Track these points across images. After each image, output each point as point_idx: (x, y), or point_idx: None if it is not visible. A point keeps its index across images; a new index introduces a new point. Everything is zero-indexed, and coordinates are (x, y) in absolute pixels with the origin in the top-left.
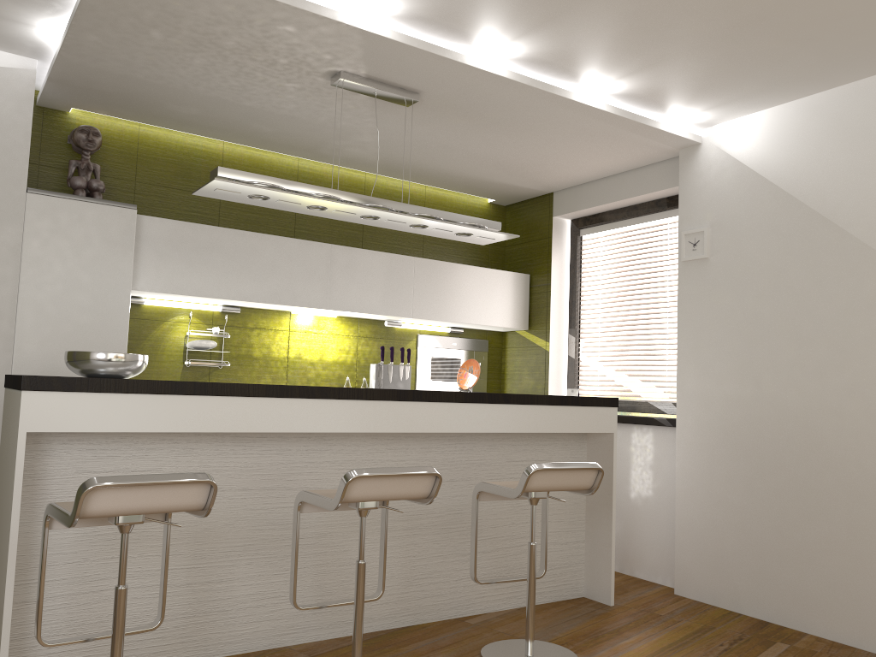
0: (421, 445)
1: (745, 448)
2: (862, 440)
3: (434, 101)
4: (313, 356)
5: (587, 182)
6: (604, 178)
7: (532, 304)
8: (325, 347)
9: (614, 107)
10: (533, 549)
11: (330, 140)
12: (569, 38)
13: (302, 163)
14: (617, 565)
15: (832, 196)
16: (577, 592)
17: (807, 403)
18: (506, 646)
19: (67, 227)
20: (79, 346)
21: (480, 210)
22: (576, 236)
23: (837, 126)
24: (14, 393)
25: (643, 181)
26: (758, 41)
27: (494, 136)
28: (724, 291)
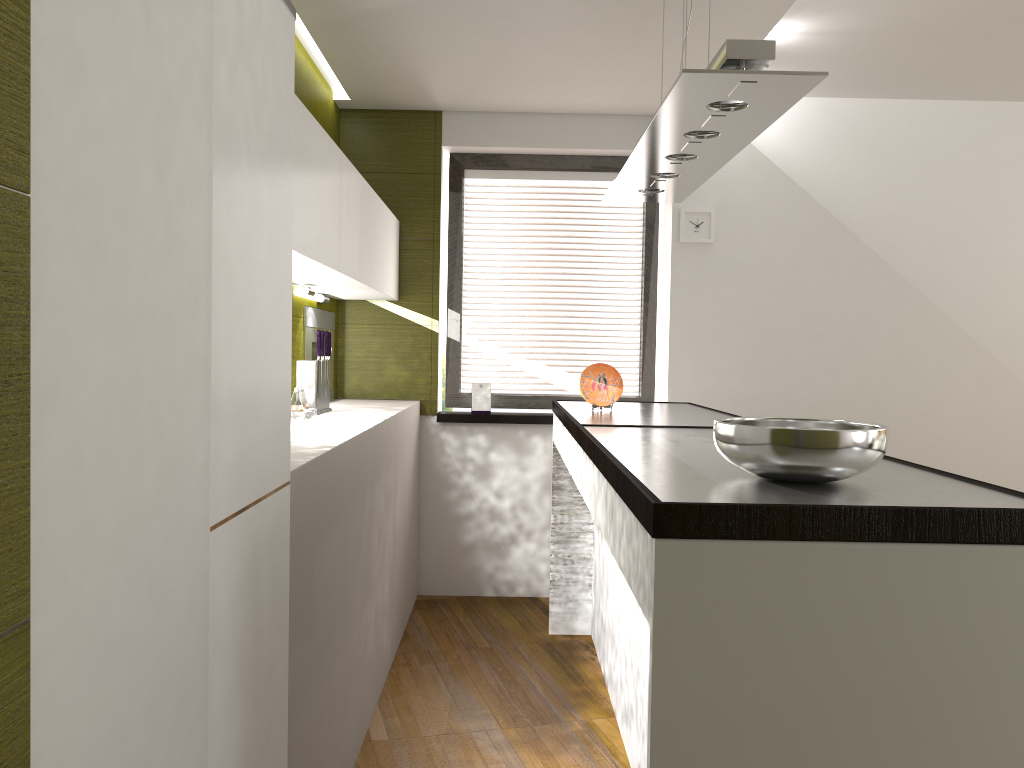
0: None
1: None
2: None
3: None
4: None
5: (507, 112)
6: (538, 113)
7: (403, 265)
8: None
9: None
10: None
11: None
12: None
13: None
14: None
15: (849, 204)
16: None
17: (817, 398)
18: None
19: (248, 35)
20: (261, 378)
21: (330, 110)
22: (460, 178)
23: (856, 137)
24: (919, 554)
25: (602, 133)
26: (933, 50)
27: (592, 41)
28: (730, 281)
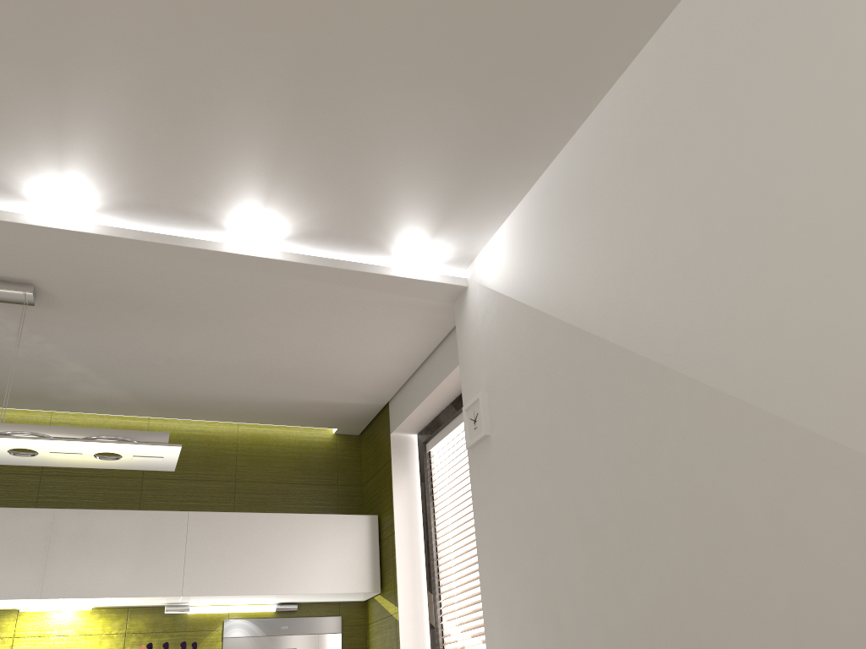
0: None
1: None
2: None
3: (67, 292)
4: None
5: (409, 380)
6: (420, 369)
7: (383, 556)
8: None
9: (299, 254)
10: None
11: (41, 378)
12: (122, 158)
13: (56, 418)
14: None
15: (581, 294)
16: None
17: None
18: None
19: None
20: None
21: (321, 443)
22: (422, 453)
23: (568, 199)
24: None
25: (446, 359)
26: (359, 97)
27: (208, 331)
28: (508, 479)
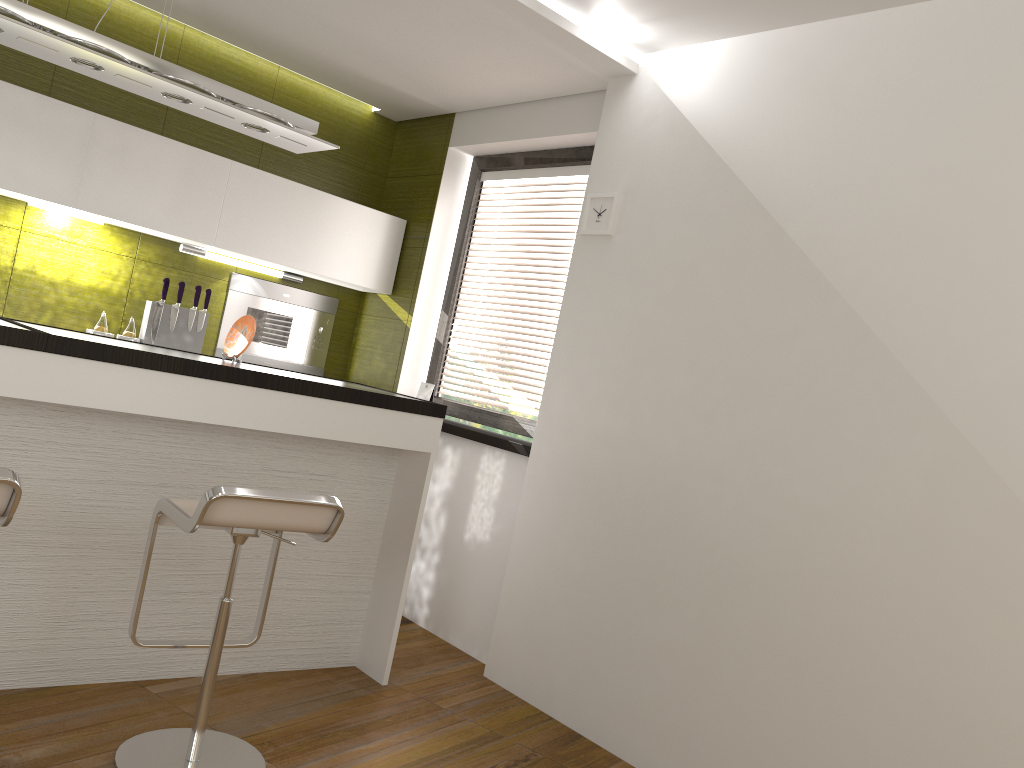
0: (115, 427)
1: (602, 502)
2: (739, 520)
3: None
4: (56, 273)
5: (497, 107)
6: (518, 104)
7: (403, 262)
8: (79, 265)
9: None
10: (224, 609)
11: None
12: None
13: None
14: (432, 623)
15: (777, 176)
16: (346, 659)
17: (686, 456)
18: (168, 739)
19: None
20: None
21: (358, 119)
22: (475, 180)
23: (804, 78)
24: None
25: (562, 117)
26: None
27: None
28: (621, 285)
